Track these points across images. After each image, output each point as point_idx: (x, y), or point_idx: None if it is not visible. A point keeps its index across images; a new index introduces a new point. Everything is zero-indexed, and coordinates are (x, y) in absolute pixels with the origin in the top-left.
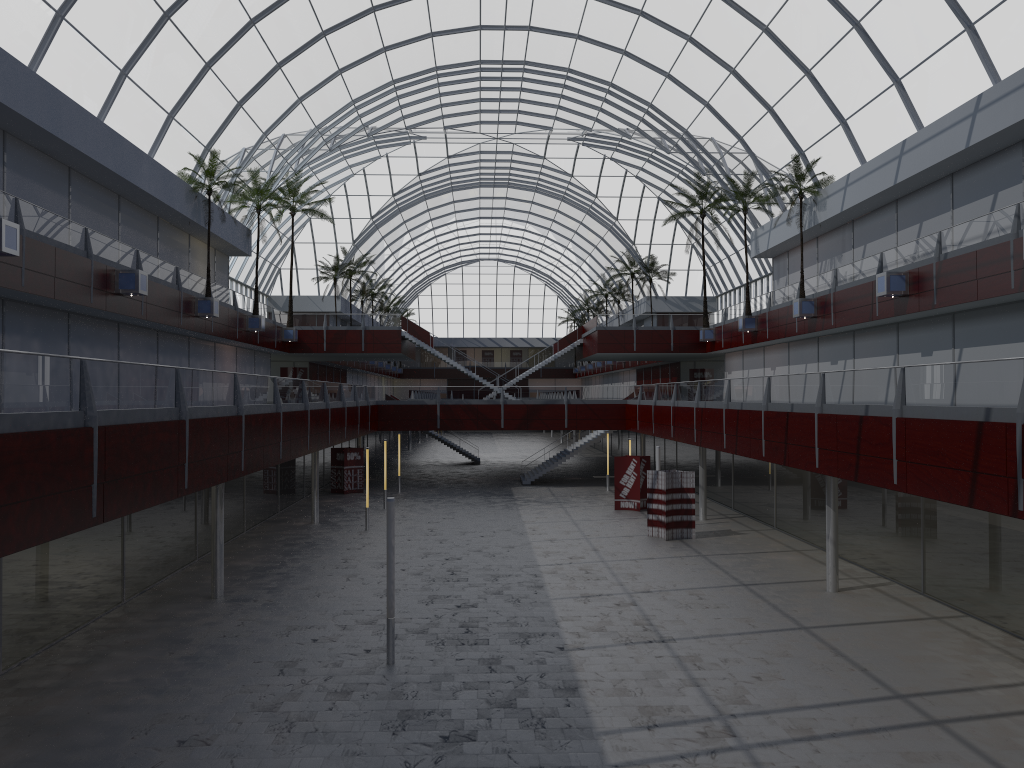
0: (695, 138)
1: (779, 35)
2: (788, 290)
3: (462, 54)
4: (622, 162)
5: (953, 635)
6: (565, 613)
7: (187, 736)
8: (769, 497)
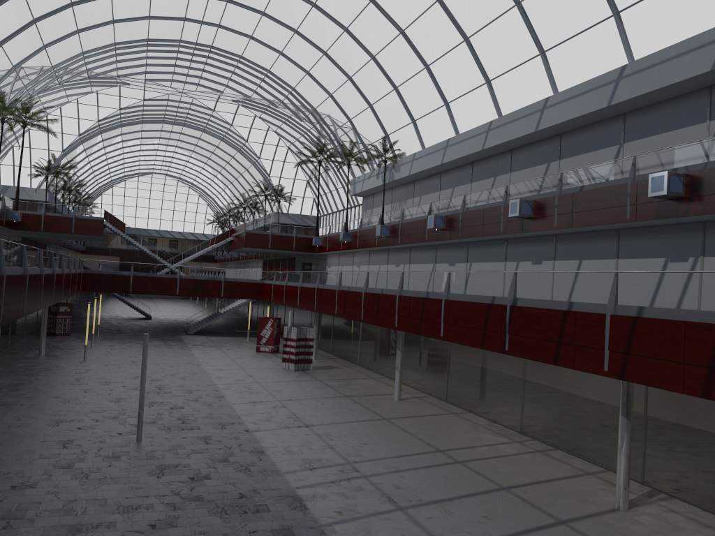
0: (320, 115)
1: (381, 63)
2: (373, 218)
3: (168, 34)
4: (267, 121)
5: (463, 421)
6: (243, 412)
7: (16, 483)
8: (356, 346)
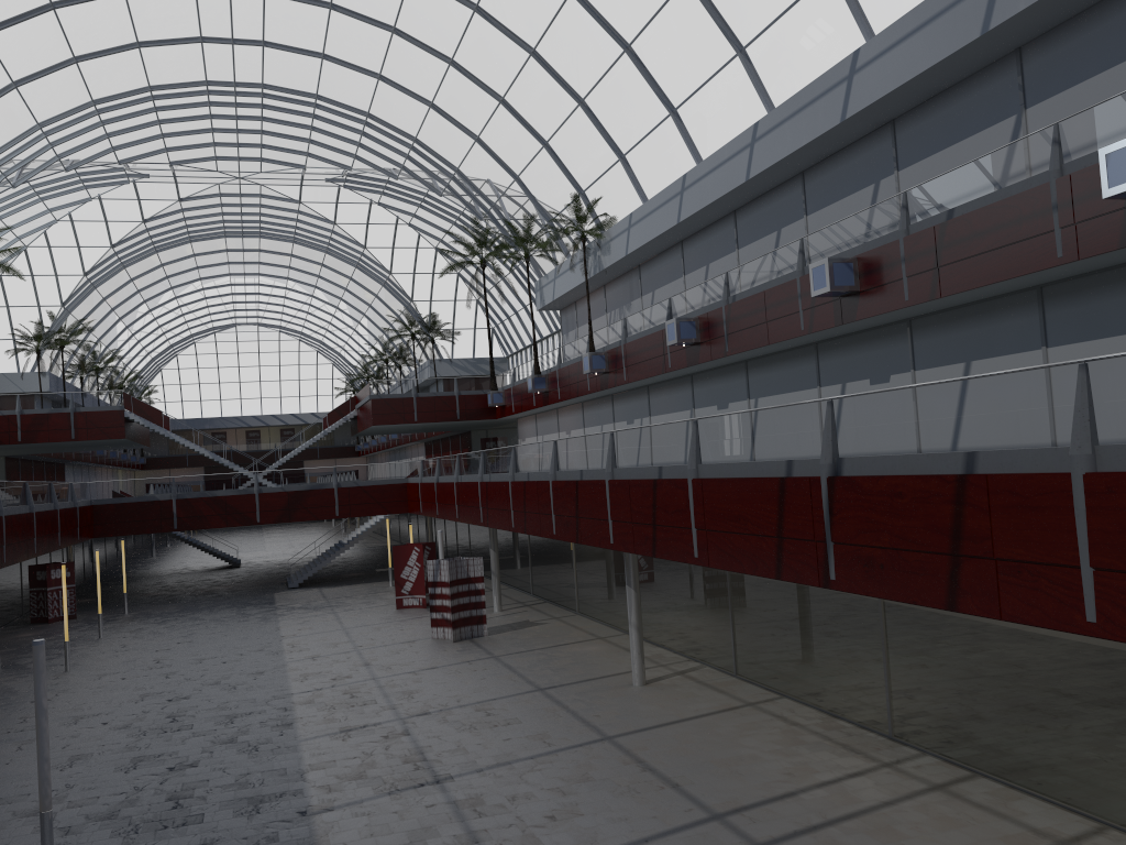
0: (468, 178)
1: (548, 59)
2: (578, 344)
3: (182, 72)
4: (392, 208)
5: (770, 724)
6: (316, 759)
7: None
8: (570, 578)
